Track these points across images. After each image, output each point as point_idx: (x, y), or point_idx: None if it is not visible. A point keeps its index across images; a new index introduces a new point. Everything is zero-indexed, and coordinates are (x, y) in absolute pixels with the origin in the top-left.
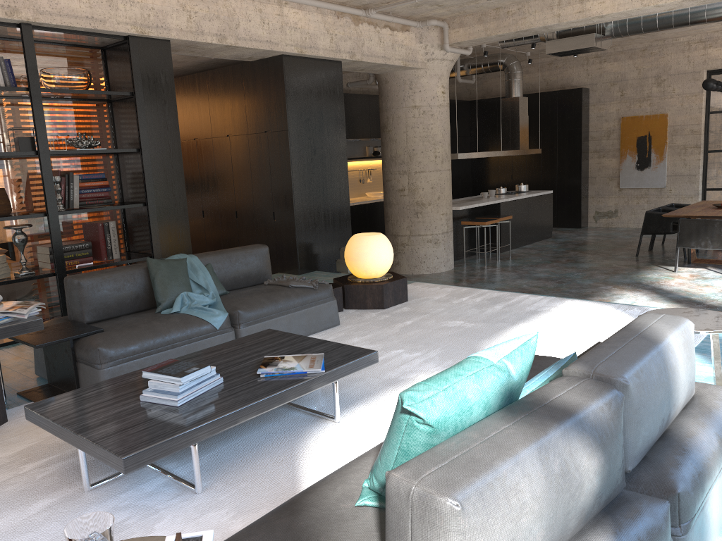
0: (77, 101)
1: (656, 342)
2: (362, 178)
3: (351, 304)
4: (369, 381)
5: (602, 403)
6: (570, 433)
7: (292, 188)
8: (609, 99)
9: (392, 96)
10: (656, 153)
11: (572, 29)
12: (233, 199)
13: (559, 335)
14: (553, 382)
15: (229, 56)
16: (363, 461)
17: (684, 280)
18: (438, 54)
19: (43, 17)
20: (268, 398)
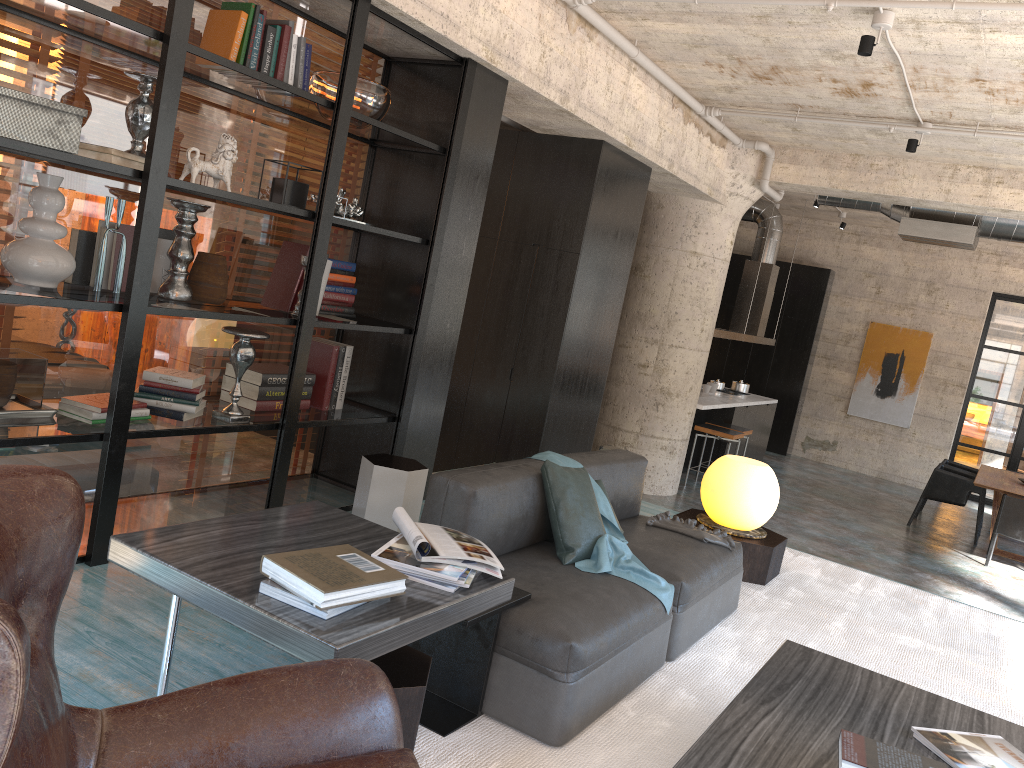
0: None
1: None
2: None
3: None
4: None
5: None
6: None
7: (561, 341)
8: (859, 294)
9: (664, 228)
10: (906, 381)
11: (935, 210)
12: None
13: None
14: None
15: (526, 120)
16: None
17: (1012, 584)
18: (745, 190)
19: None
20: None
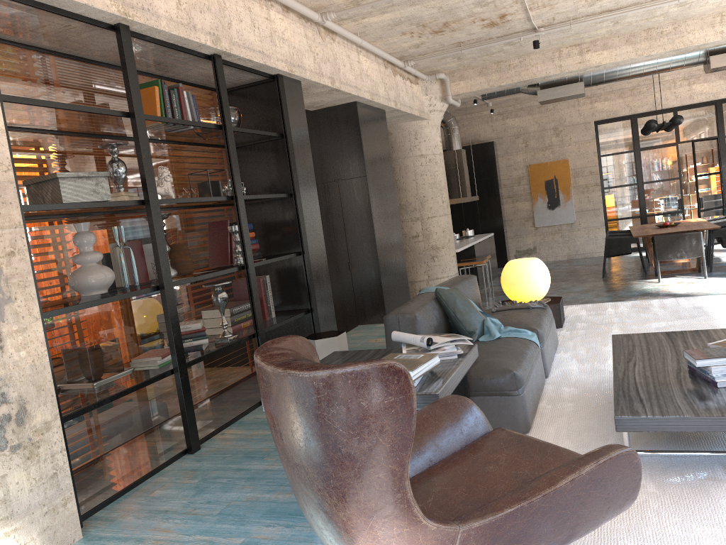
0: (209, 147)
1: None
2: None
3: None
4: None
5: None
6: None
7: (374, 234)
8: (515, 150)
9: (397, 146)
10: (563, 194)
11: (554, 80)
12: None
13: None
14: None
15: (306, 104)
16: None
17: (679, 286)
18: (438, 106)
19: (235, 48)
20: None
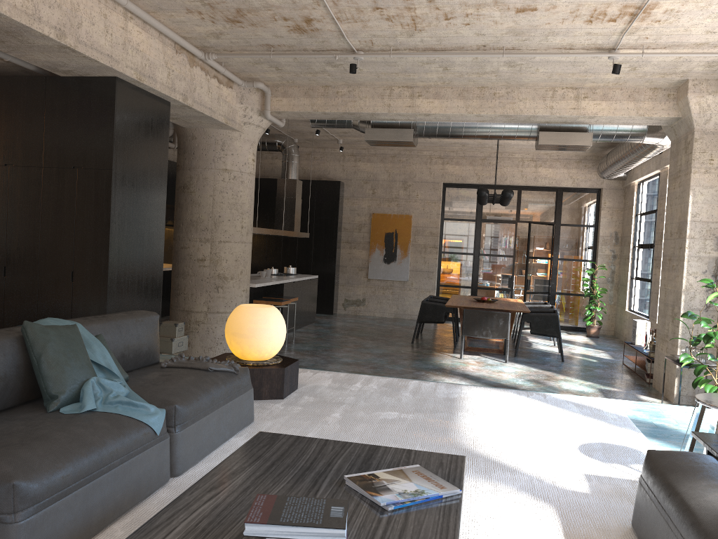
0: None
1: None
2: None
3: None
4: None
5: None
6: None
7: (109, 242)
8: (362, 195)
9: (199, 154)
10: (401, 249)
11: (387, 122)
12: (1, 250)
13: (514, 424)
14: None
15: (43, 62)
16: None
17: (477, 366)
18: (255, 119)
19: None
20: None
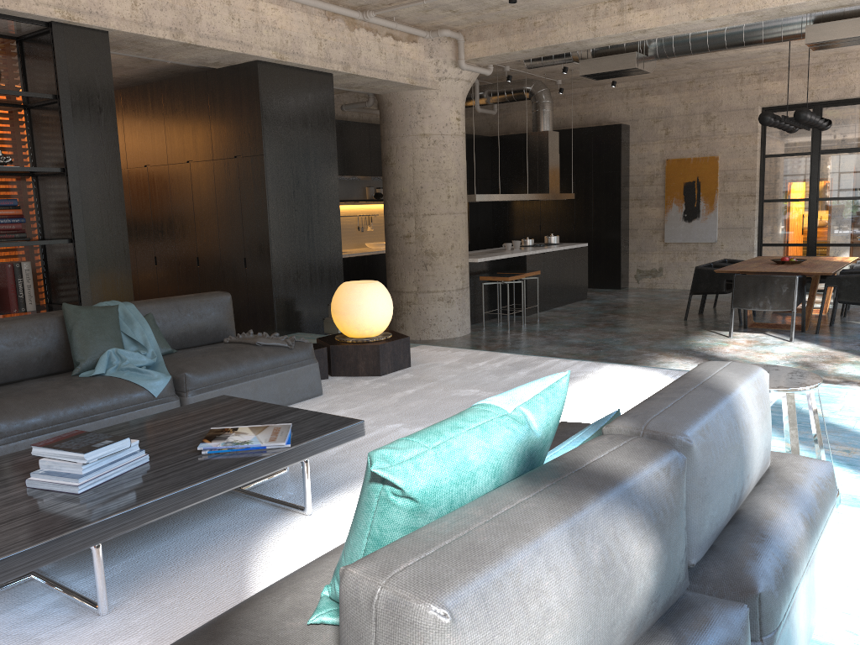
0: None
1: (724, 393)
2: (361, 225)
3: (339, 370)
4: (354, 462)
5: (658, 468)
6: (615, 508)
7: (268, 227)
8: (652, 138)
9: (396, 121)
10: (705, 202)
11: (610, 48)
12: (193, 242)
13: (596, 405)
14: (590, 442)
15: (189, 60)
16: (327, 561)
17: (740, 347)
18: (451, 72)
19: None
20: (209, 481)
